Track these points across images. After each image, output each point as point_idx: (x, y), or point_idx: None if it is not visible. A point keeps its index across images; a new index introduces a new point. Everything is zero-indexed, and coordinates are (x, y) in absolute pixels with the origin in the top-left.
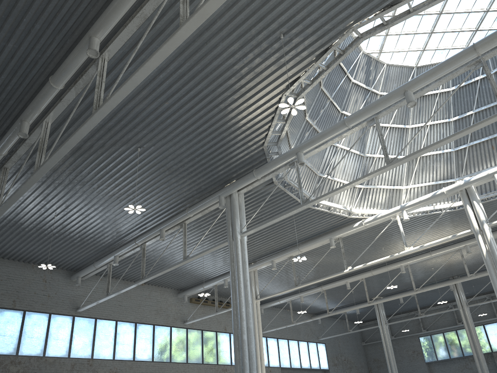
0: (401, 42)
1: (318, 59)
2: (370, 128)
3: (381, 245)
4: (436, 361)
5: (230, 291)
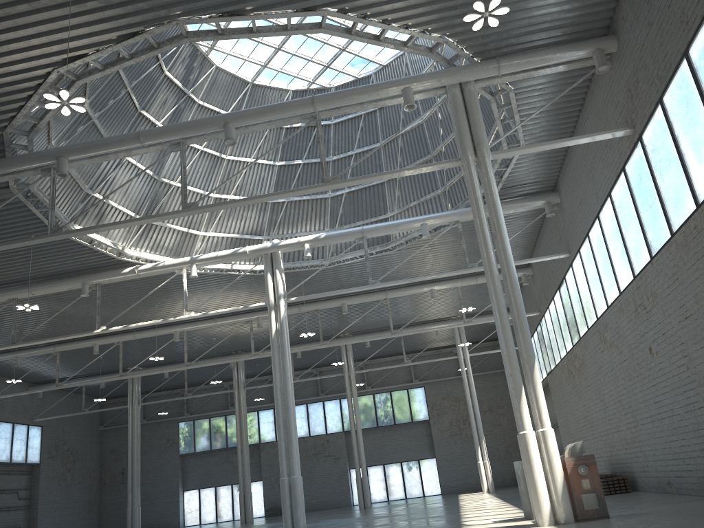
0: (240, 45)
1: (120, 41)
2: None
3: (155, 301)
4: (193, 453)
5: None
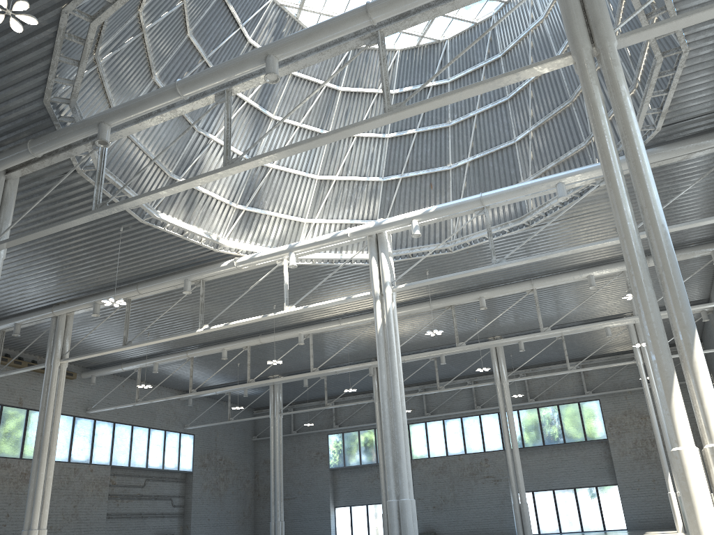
0: (332, 1)
1: None
2: (269, 123)
3: (271, 301)
4: (343, 467)
5: (36, 343)
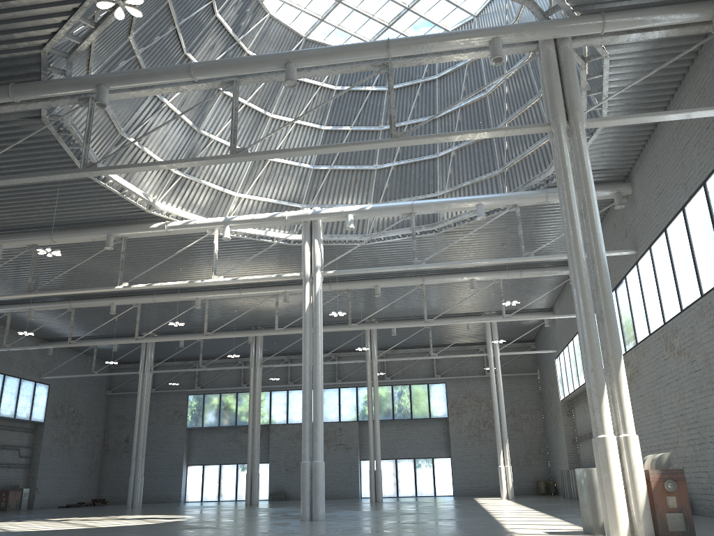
0: None
1: None
2: (219, 96)
3: (180, 264)
4: (201, 428)
5: None
